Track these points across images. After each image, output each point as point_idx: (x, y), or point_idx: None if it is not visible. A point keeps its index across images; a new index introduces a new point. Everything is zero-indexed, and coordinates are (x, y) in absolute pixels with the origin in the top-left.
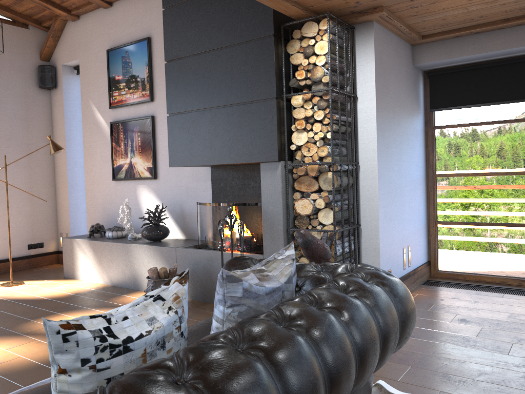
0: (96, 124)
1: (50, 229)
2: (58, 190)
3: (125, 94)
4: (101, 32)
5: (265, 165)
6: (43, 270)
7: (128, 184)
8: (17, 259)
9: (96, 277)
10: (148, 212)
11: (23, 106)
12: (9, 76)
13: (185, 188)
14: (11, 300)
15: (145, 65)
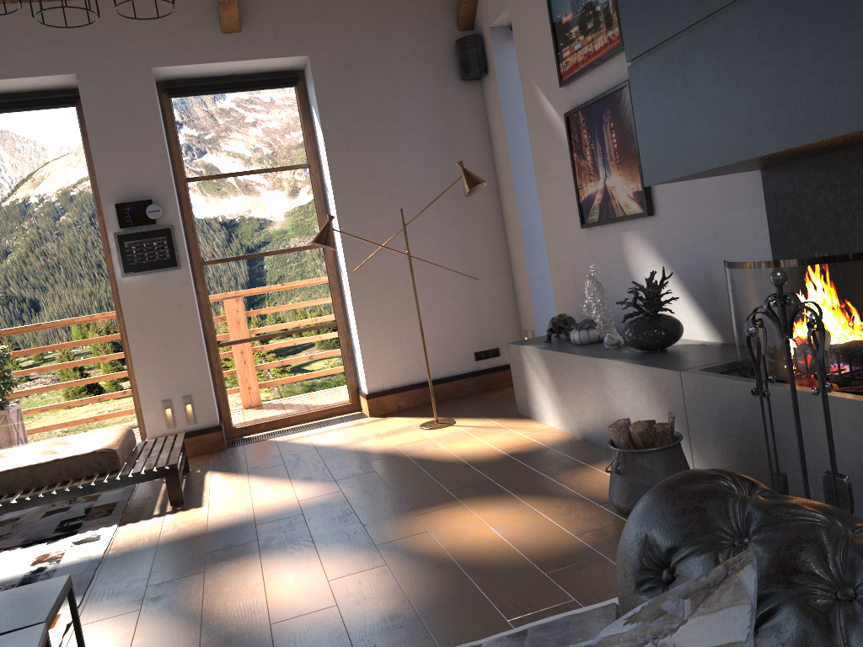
0: (546, 124)
1: (507, 324)
2: (512, 256)
3: (581, 48)
4: None
5: None
6: (498, 396)
7: (607, 233)
8: (460, 378)
9: (558, 419)
10: (634, 289)
11: (440, 119)
12: (413, 71)
13: (711, 227)
14: (414, 459)
15: None
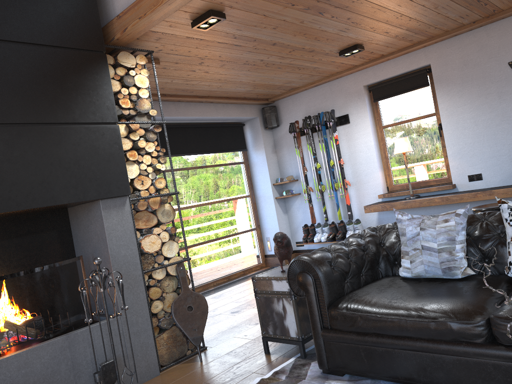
0: None
1: None
2: None
3: None
4: None
5: (108, 202)
6: None
7: None
8: None
9: None
10: None
11: None
12: None
13: None
14: None
15: None
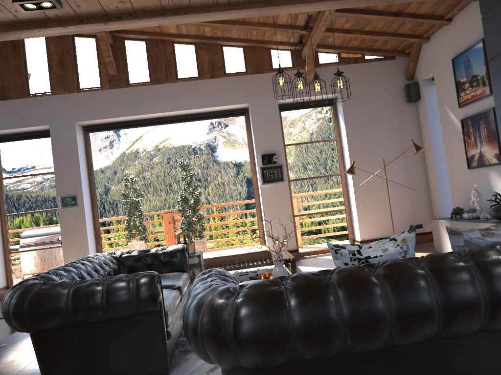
0: (450, 123)
1: (426, 213)
2: (429, 181)
3: (469, 92)
4: (446, 45)
5: None
6: (422, 245)
7: (480, 171)
8: None
9: None
10: (495, 194)
11: (397, 119)
12: (385, 99)
13: None
14: None
15: (482, 64)
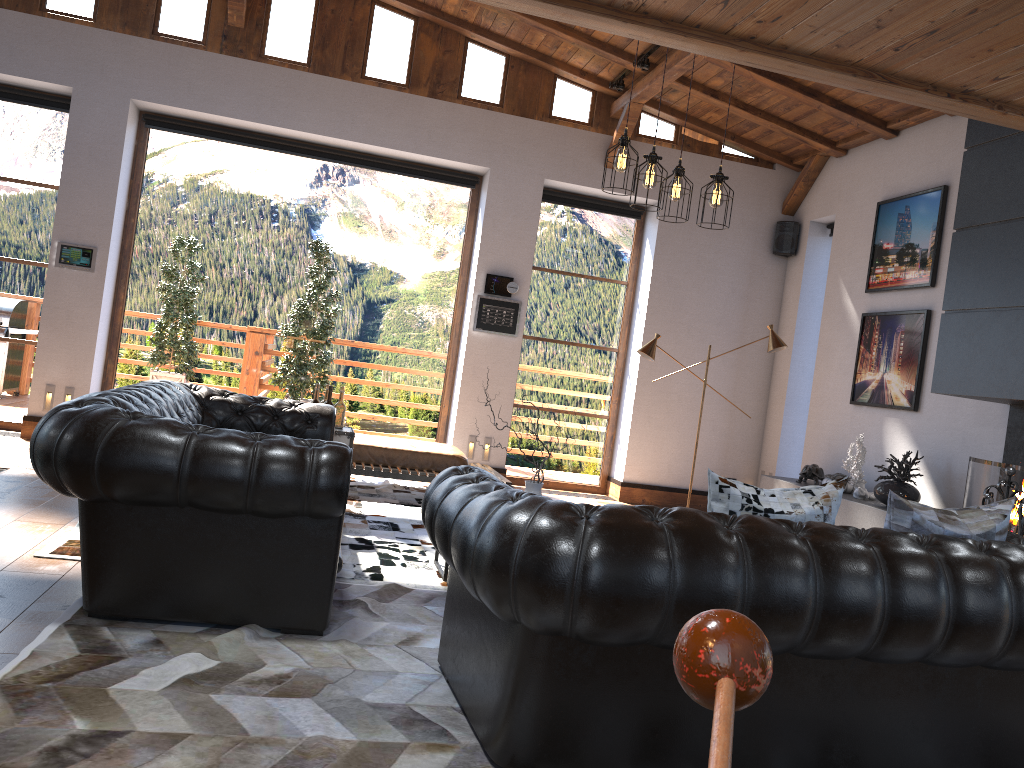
0: (841, 314)
1: (748, 462)
2: (770, 406)
3: (893, 272)
4: (875, 174)
5: None
6: None
7: (872, 414)
8: (698, 494)
9: None
10: (891, 459)
11: (746, 279)
12: (736, 236)
13: (961, 433)
14: None
15: (931, 229)
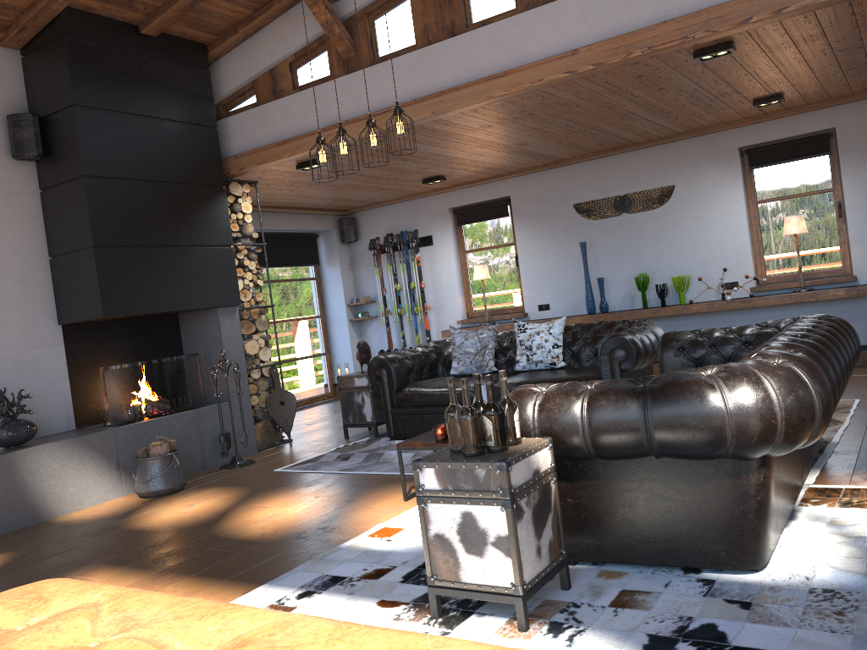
0: None
1: None
2: None
3: None
4: None
5: (224, 310)
6: None
7: None
8: None
9: None
10: None
11: None
12: None
13: (13, 360)
14: None
15: None
